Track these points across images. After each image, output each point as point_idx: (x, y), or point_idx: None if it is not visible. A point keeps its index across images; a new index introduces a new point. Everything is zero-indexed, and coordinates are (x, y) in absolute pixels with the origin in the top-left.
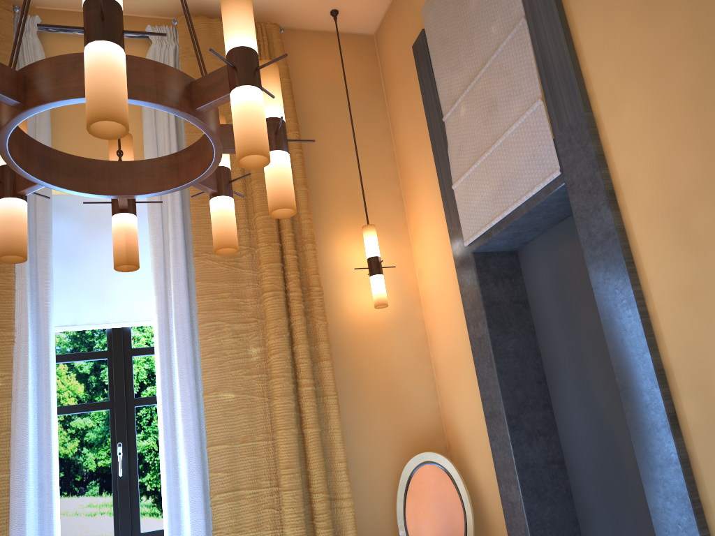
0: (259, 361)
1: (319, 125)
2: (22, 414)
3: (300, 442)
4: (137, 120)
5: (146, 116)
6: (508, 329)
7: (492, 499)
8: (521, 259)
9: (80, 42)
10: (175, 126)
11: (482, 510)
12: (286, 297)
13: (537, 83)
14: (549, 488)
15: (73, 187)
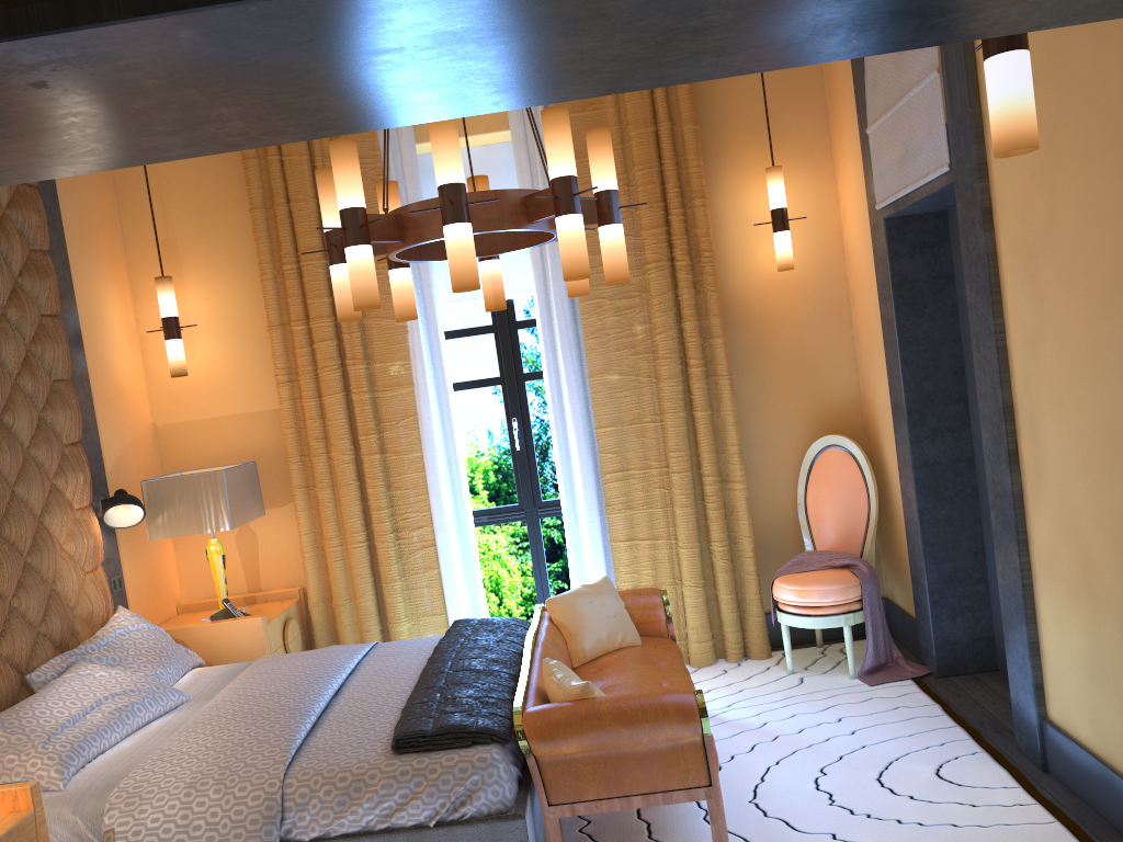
0: (644, 340)
1: None
2: (425, 400)
3: (690, 423)
4: None
5: None
6: (922, 311)
7: (898, 490)
8: (950, 223)
9: None
10: None
11: (891, 498)
12: (673, 265)
13: (935, 47)
14: (950, 487)
15: (444, 257)
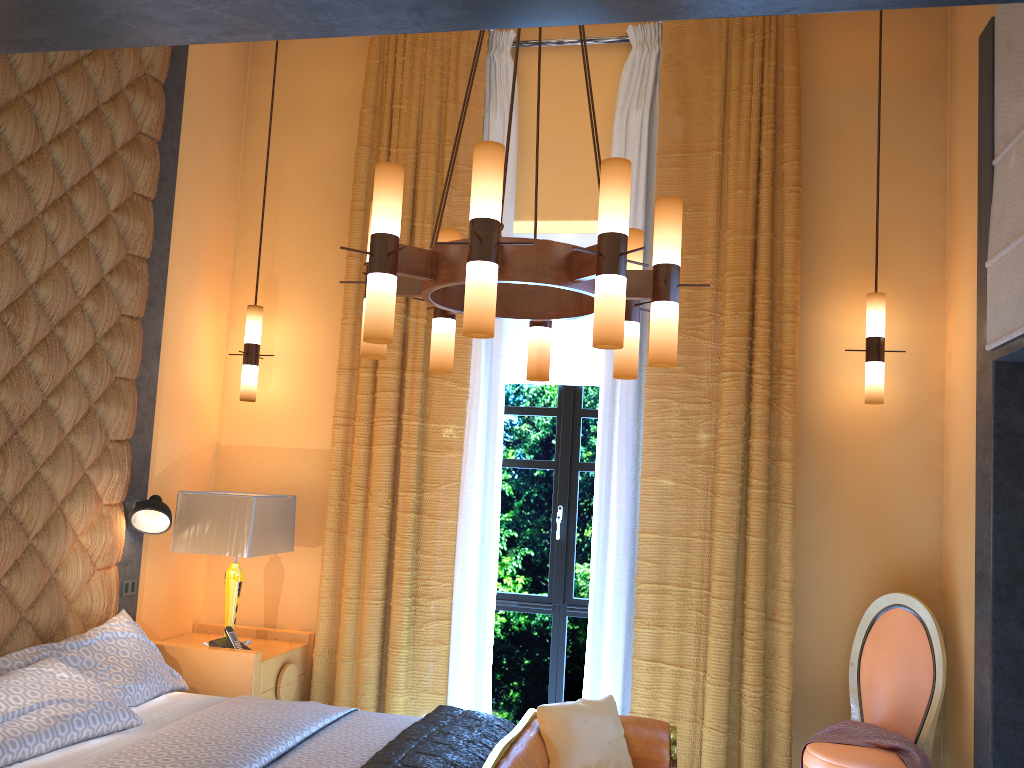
0: (707, 450)
1: (837, 142)
2: (470, 468)
3: (742, 548)
4: (606, 148)
5: (615, 146)
6: None
7: (972, 673)
8: None
9: (554, 55)
10: (646, 158)
11: (961, 681)
12: (750, 378)
13: None
14: None
15: None
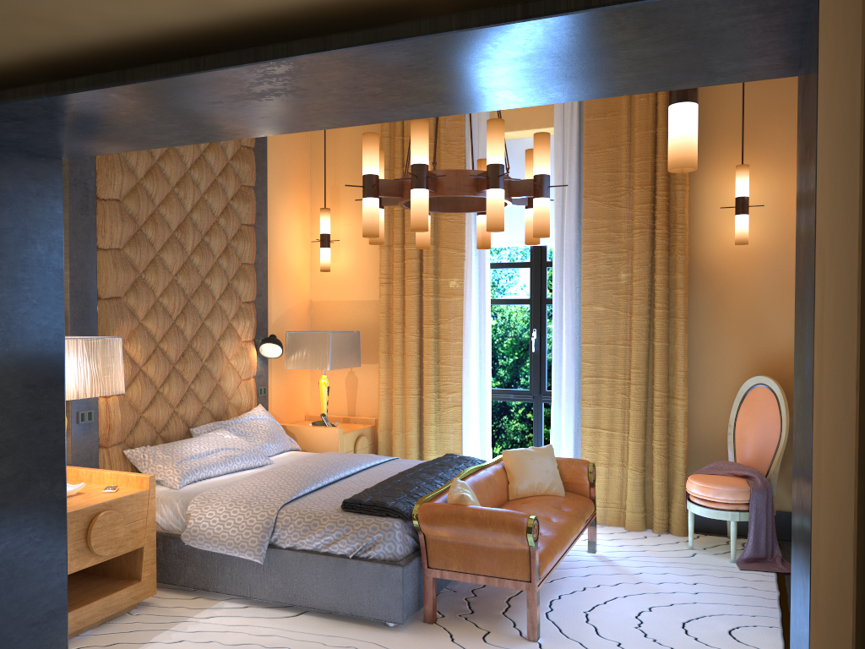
0: (626, 284)
1: None
2: (468, 307)
3: (651, 350)
4: None
5: None
6: None
7: None
8: None
9: None
10: None
11: None
12: (654, 232)
13: None
14: None
15: (447, 210)
